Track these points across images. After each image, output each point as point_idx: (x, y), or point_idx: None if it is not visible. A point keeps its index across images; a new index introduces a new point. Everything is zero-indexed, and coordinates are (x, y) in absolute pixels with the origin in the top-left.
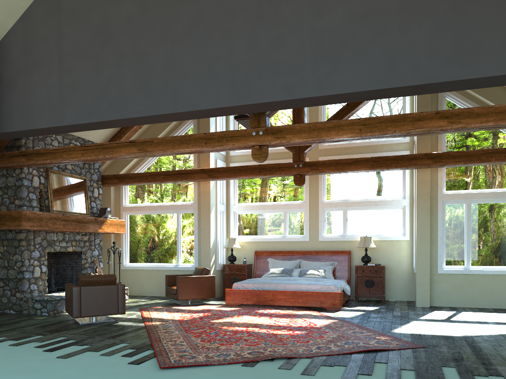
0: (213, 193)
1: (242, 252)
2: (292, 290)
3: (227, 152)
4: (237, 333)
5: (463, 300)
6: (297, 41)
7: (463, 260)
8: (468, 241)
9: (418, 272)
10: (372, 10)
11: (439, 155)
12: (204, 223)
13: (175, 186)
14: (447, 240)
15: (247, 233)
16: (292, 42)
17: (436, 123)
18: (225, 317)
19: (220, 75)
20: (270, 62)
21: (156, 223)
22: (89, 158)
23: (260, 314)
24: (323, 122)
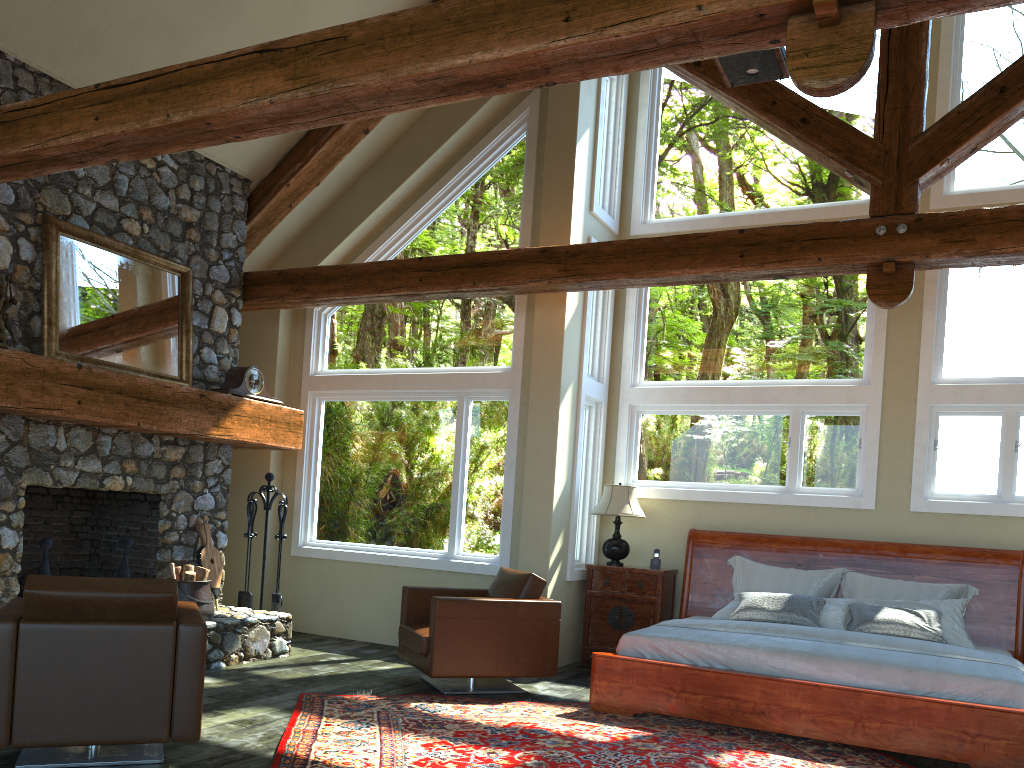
0: (573, 340)
1: (649, 533)
2: (844, 686)
3: (621, 226)
4: None
5: None
6: None
7: None
8: None
9: None
10: None
11: None
12: (539, 433)
13: (459, 320)
14: None
15: (667, 475)
16: None
17: None
18: None
19: None
20: None
21: (399, 427)
22: (118, 131)
23: None
24: None
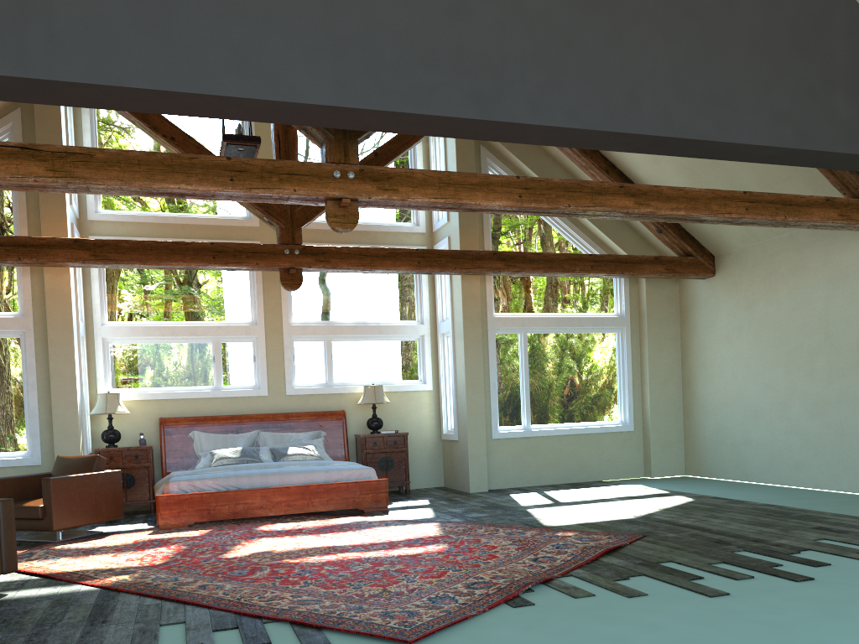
0: (74, 295)
1: (128, 423)
2: (300, 485)
3: (79, 212)
4: (346, 566)
5: (525, 476)
6: (492, 17)
7: (520, 418)
8: (527, 389)
9: (471, 439)
10: (604, 2)
11: (512, 256)
12: (60, 361)
13: None
14: (500, 387)
15: (134, 384)
16: (483, 16)
17: (621, 201)
18: (229, 547)
19: (348, 42)
20: (446, 42)
21: None
22: None
23: (278, 532)
24: (463, 173)
